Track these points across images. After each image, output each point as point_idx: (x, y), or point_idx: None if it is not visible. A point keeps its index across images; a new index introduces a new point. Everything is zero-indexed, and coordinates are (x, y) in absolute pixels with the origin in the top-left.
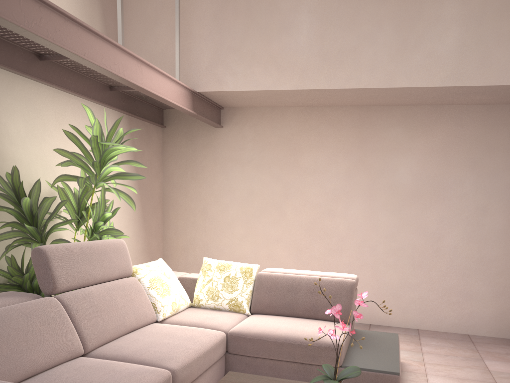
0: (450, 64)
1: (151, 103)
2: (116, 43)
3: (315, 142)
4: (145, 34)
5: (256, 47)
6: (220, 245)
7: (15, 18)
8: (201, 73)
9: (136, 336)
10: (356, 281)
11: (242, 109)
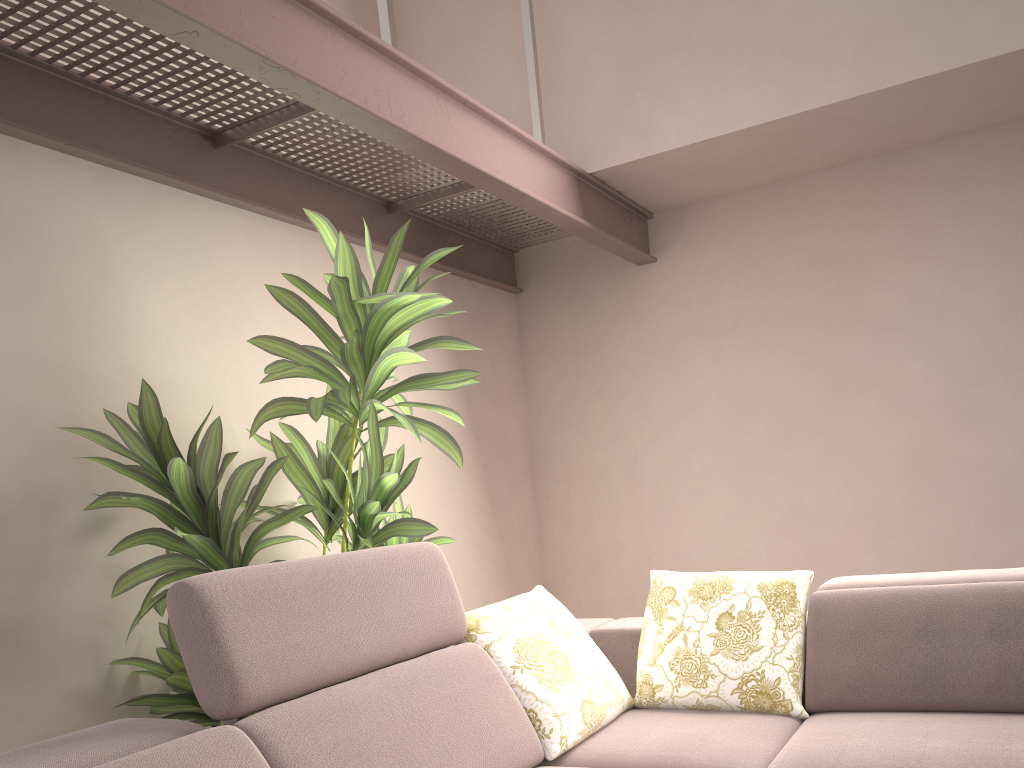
0: None
1: (484, 240)
2: (375, 37)
3: (902, 244)
4: (456, 74)
5: (728, 22)
6: (679, 544)
7: None
8: (594, 125)
9: None
10: None
11: (700, 207)
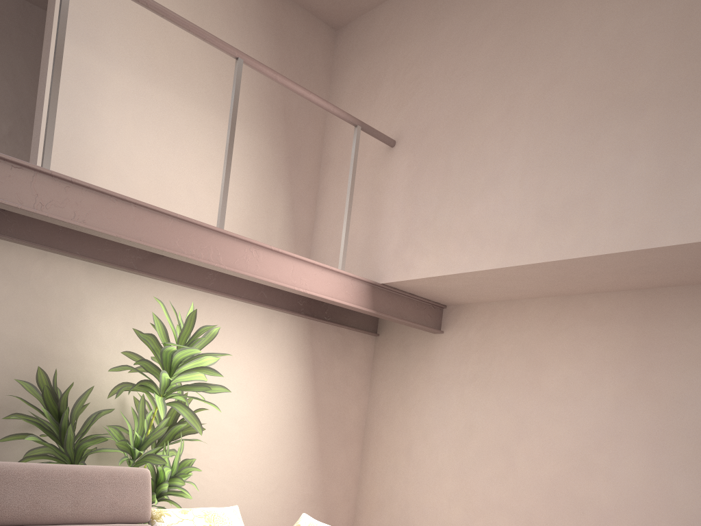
0: None
1: None
2: (201, 223)
3: (567, 351)
4: (338, 220)
5: (454, 216)
6: (423, 503)
7: (18, 200)
8: (388, 258)
9: None
10: None
11: (469, 307)
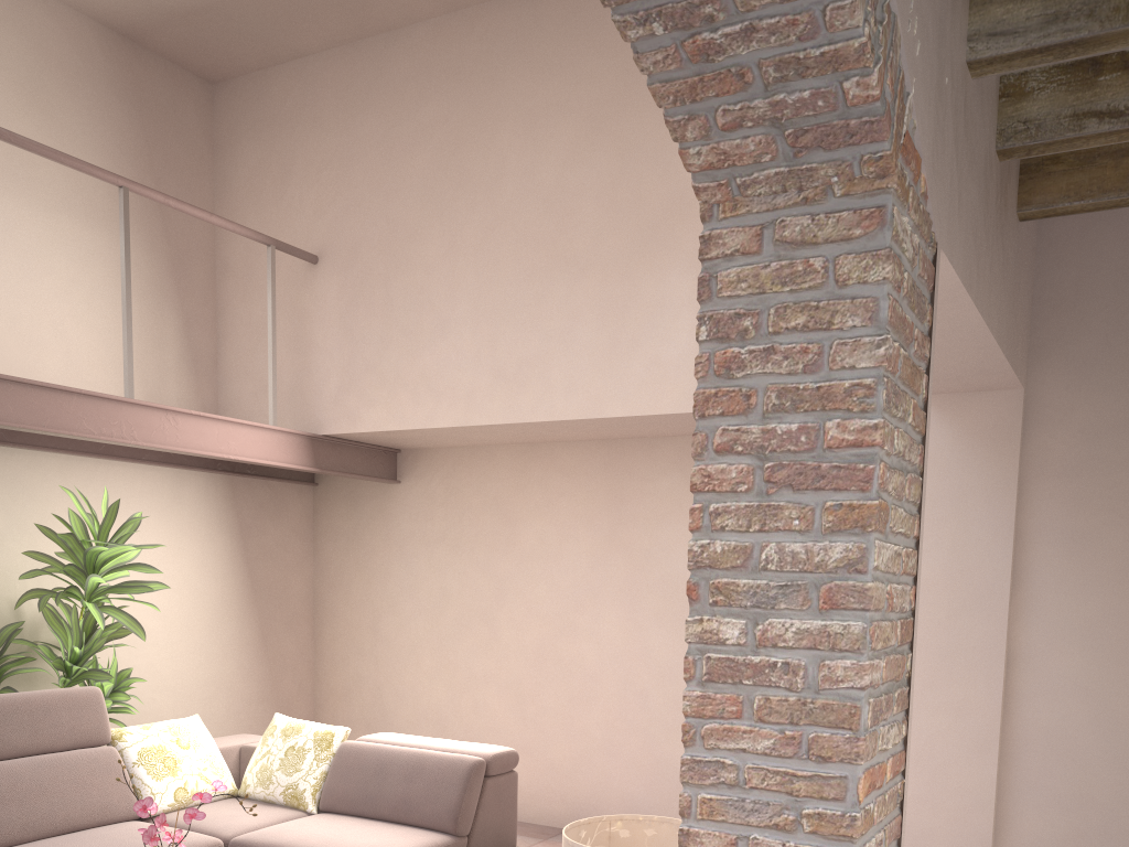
0: (687, 375)
1: None
2: (110, 396)
3: (540, 505)
4: (252, 349)
5: (402, 361)
6: (400, 686)
7: None
8: (326, 405)
9: (62, 839)
10: (490, 760)
11: (429, 452)
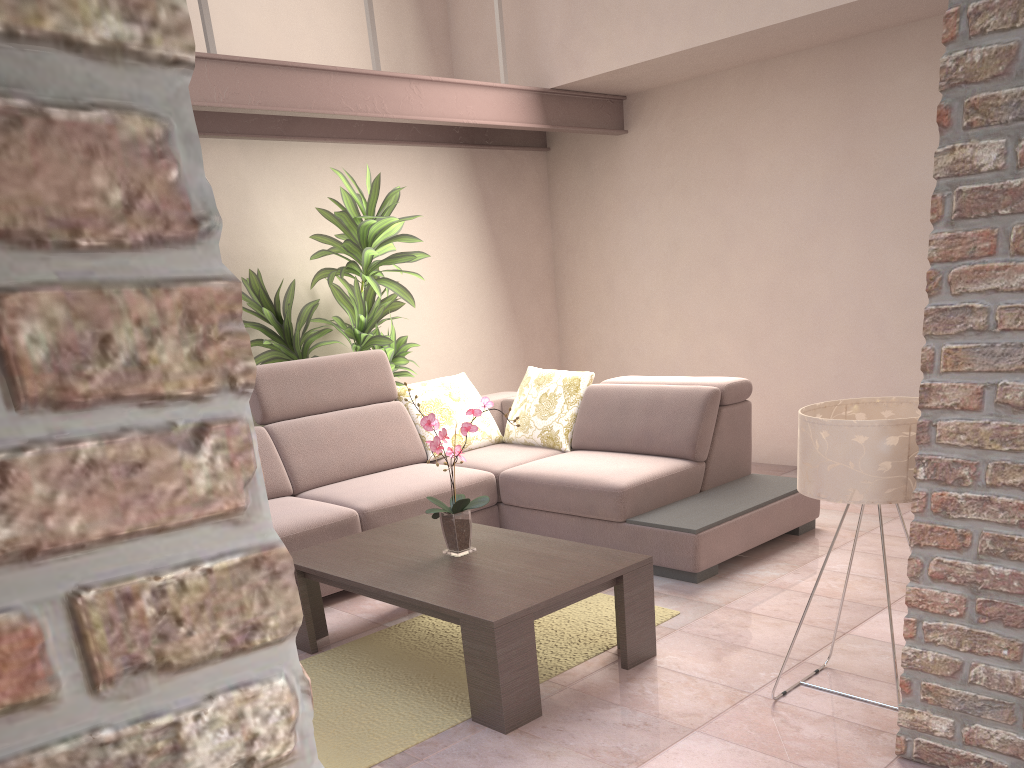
0: None
1: None
2: (360, 71)
3: (770, 131)
4: (479, 9)
5: None
6: (636, 343)
7: (202, 97)
8: (552, 54)
9: (370, 477)
10: (725, 389)
11: (654, 93)
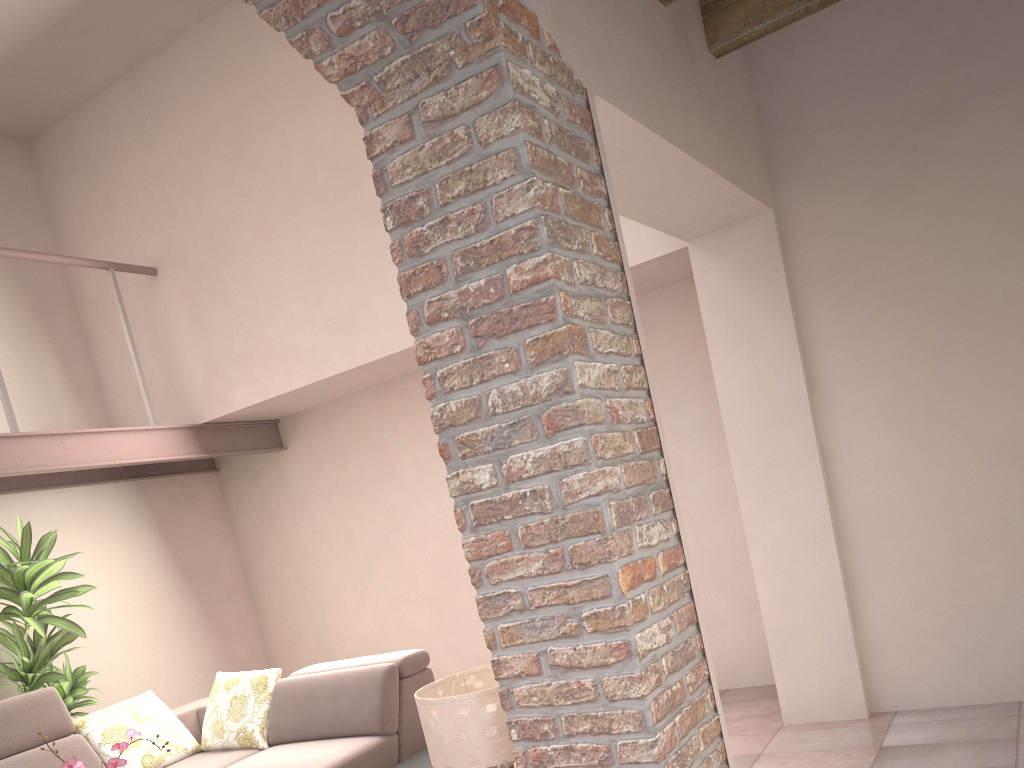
0: None
1: None
2: None
3: (408, 434)
4: (125, 365)
5: (250, 340)
6: (334, 625)
7: None
8: (199, 396)
9: None
10: (401, 663)
11: (303, 415)
